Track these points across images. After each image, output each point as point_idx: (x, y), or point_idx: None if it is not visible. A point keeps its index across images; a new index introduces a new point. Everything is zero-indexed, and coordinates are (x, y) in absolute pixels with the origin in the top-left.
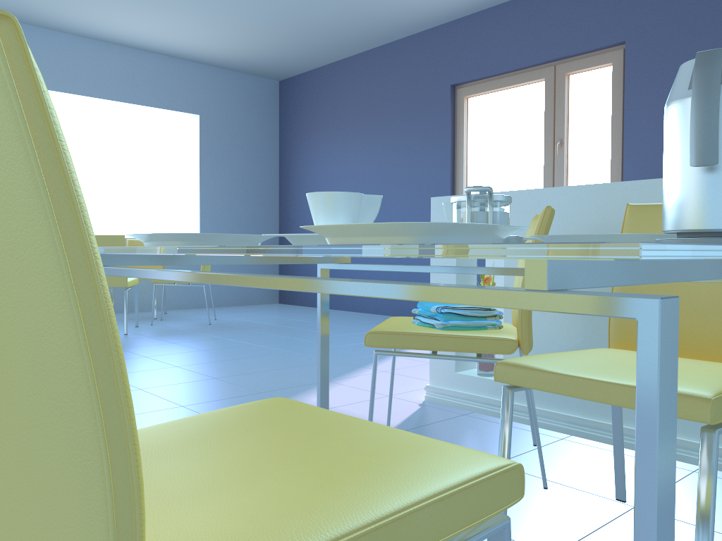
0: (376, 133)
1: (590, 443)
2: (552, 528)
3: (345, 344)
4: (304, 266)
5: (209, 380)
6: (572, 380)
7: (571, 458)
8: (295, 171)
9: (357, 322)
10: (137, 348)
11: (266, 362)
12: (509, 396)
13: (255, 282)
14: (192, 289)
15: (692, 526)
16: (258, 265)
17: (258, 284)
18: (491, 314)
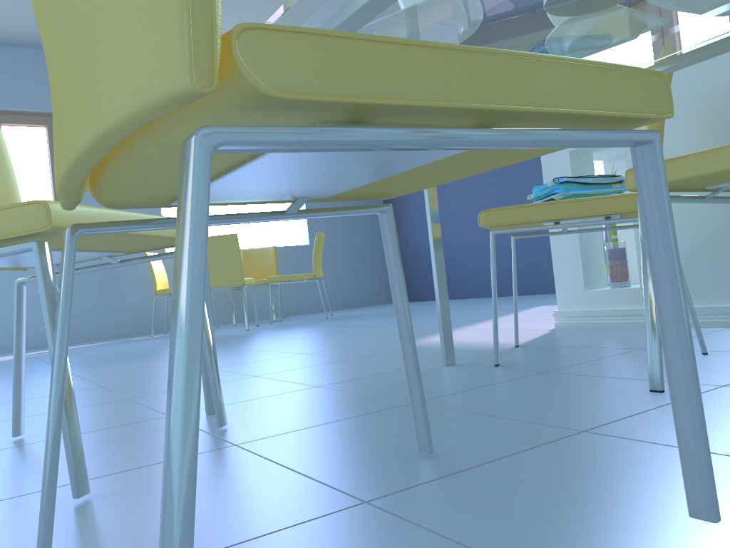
0: None
1: None
2: (719, 373)
3: (464, 312)
4: (414, 261)
5: (329, 340)
6: (720, 150)
7: None
8: None
9: (475, 302)
10: (259, 334)
11: (384, 328)
12: None
13: (343, 15)
14: (307, 294)
15: None
16: (369, 265)
17: (346, 14)
18: (616, 180)
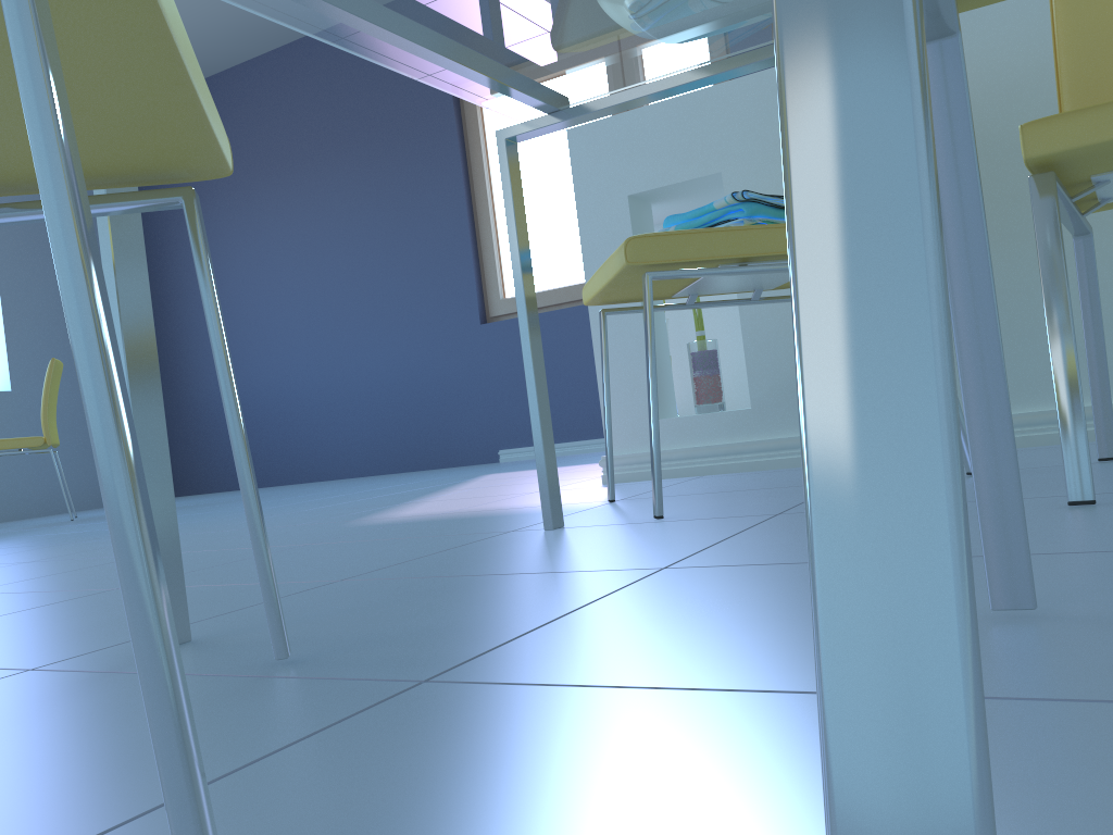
0: (327, 175)
1: None
2: None
3: (364, 490)
4: (218, 422)
5: None
6: None
7: None
8: (181, 261)
9: (347, 483)
10: None
11: None
12: (1050, 188)
13: None
14: (6, 484)
15: None
16: None
17: None
18: None
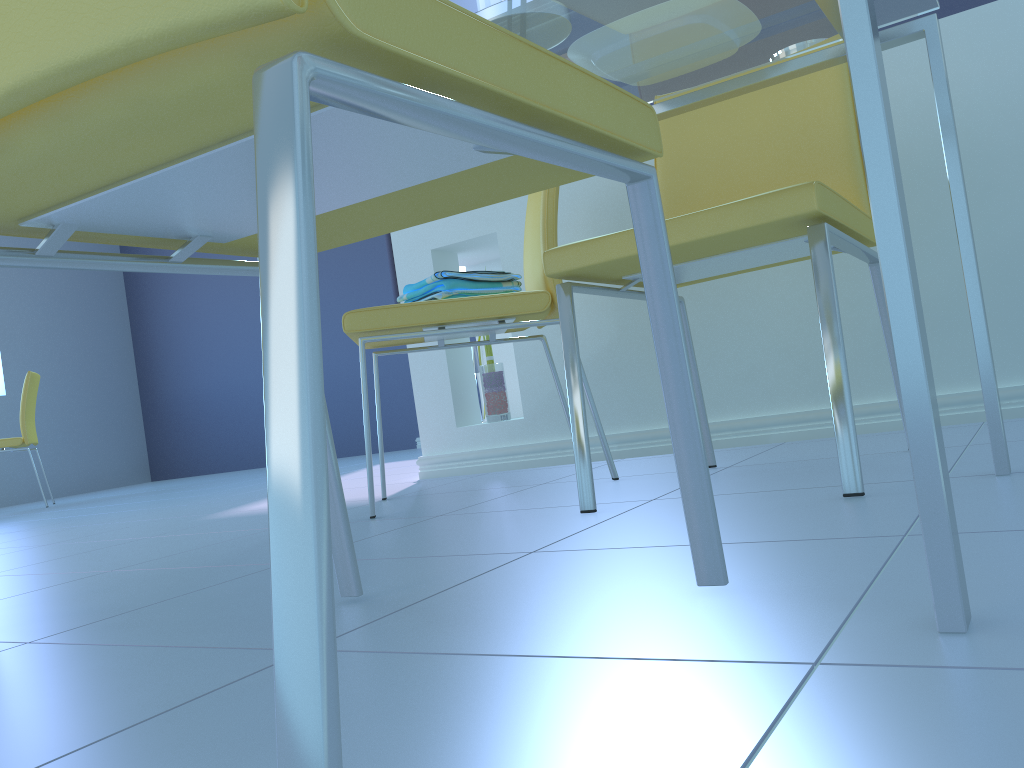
0: None
1: (651, 457)
2: (641, 491)
3: None
4: (185, 416)
5: (78, 527)
6: None
7: (634, 465)
8: (152, 278)
9: None
10: None
11: (163, 505)
12: (567, 293)
13: None
14: (3, 475)
15: (798, 461)
16: (110, 426)
17: None
18: (507, 278)
